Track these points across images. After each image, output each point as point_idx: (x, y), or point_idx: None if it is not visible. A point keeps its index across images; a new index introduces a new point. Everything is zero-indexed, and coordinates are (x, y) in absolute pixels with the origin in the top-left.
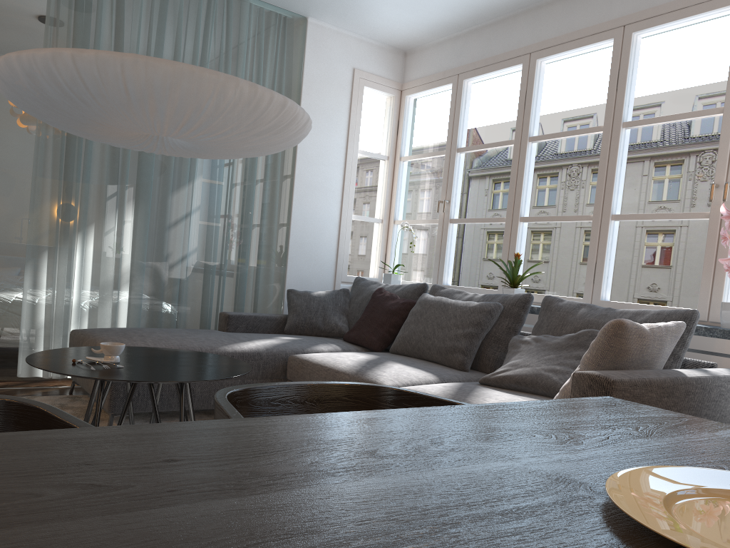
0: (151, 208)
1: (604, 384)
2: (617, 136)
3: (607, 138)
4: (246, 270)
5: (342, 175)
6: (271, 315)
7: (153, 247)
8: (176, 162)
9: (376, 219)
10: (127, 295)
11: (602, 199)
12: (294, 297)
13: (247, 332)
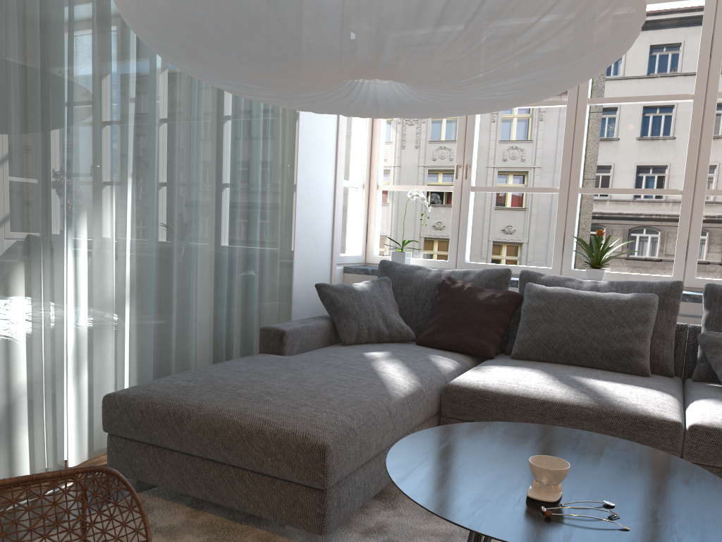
0: (163, 182)
1: None
2: (713, 107)
3: (700, 108)
4: (260, 263)
5: (336, 129)
6: (317, 322)
7: (167, 242)
8: (188, 109)
9: (359, 184)
10: (142, 320)
11: (694, 173)
12: (334, 294)
13: (302, 349)
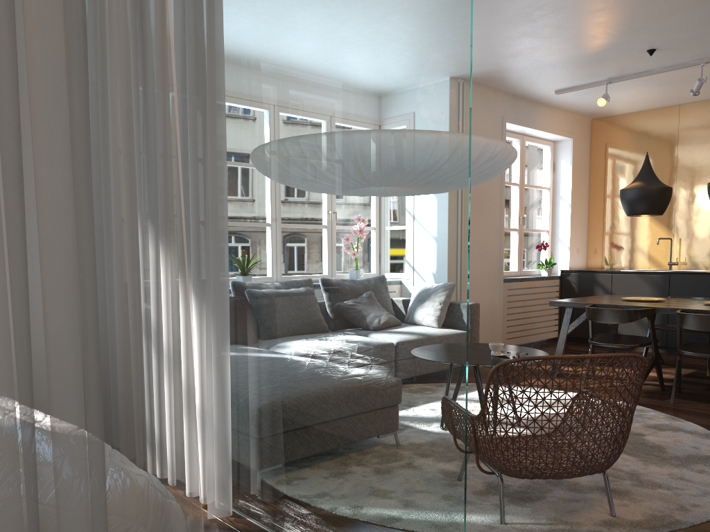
0: None
1: (479, 305)
2: None
3: None
4: None
5: None
6: None
7: None
8: None
9: None
10: None
11: None
12: None
13: None
